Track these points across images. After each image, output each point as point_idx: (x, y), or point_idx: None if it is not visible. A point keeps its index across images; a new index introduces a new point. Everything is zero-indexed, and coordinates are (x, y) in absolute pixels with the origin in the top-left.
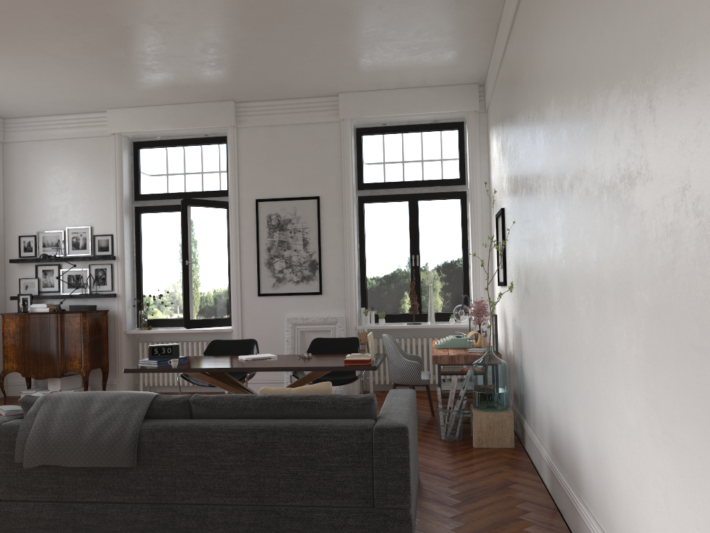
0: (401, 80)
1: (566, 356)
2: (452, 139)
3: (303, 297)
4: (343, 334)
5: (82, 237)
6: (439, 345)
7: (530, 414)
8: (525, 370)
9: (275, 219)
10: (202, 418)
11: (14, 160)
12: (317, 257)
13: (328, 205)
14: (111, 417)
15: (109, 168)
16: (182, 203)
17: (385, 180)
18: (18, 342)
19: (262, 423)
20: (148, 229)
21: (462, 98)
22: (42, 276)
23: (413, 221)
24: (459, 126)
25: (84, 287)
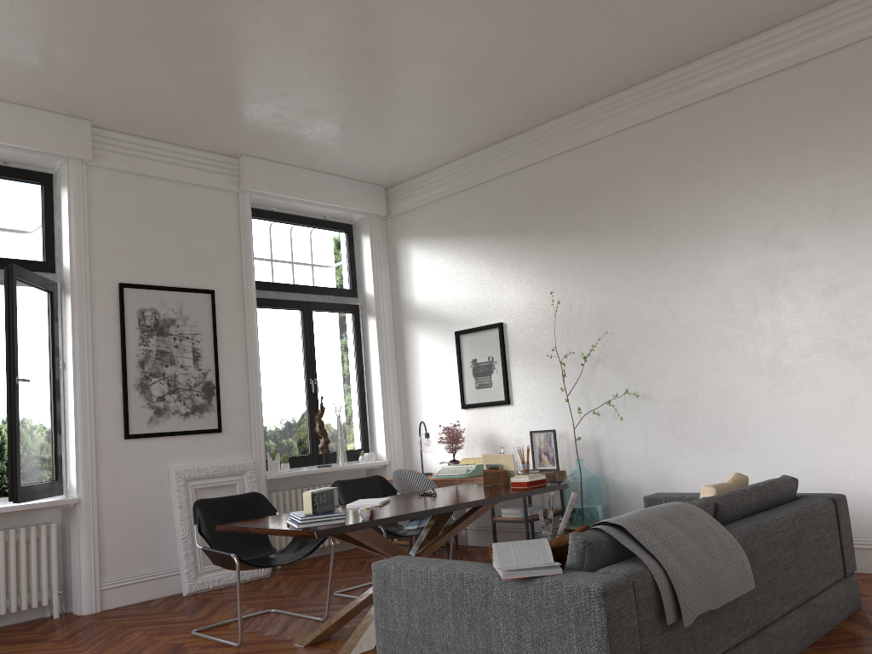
0: (332, 162)
1: (824, 431)
2: (341, 243)
3: (194, 437)
4: (256, 488)
5: None
6: (468, 474)
7: None
8: (621, 477)
9: (151, 317)
10: (723, 523)
11: None
12: (214, 378)
13: (225, 303)
14: (707, 533)
15: None
16: (7, 273)
17: (274, 279)
18: None
19: (787, 512)
20: None
21: (371, 199)
22: None
23: (309, 336)
24: (348, 229)
25: None
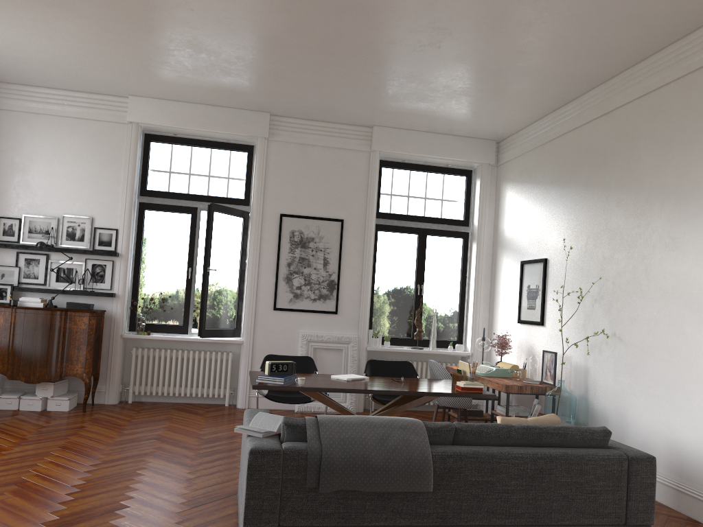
0: (439, 126)
1: None
2: (460, 184)
3: (318, 315)
4: (356, 354)
5: (80, 228)
6: (486, 374)
7: None
8: (597, 402)
9: (298, 236)
10: (466, 444)
11: (0, 130)
12: (336, 278)
13: (350, 228)
14: (399, 443)
15: (121, 158)
16: (209, 208)
17: (399, 212)
18: (5, 339)
19: (537, 451)
20: (152, 227)
21: (481, 151)
22: (25, 265)
23: (421, 253)
24: (468, 174)
25: (77, 283)
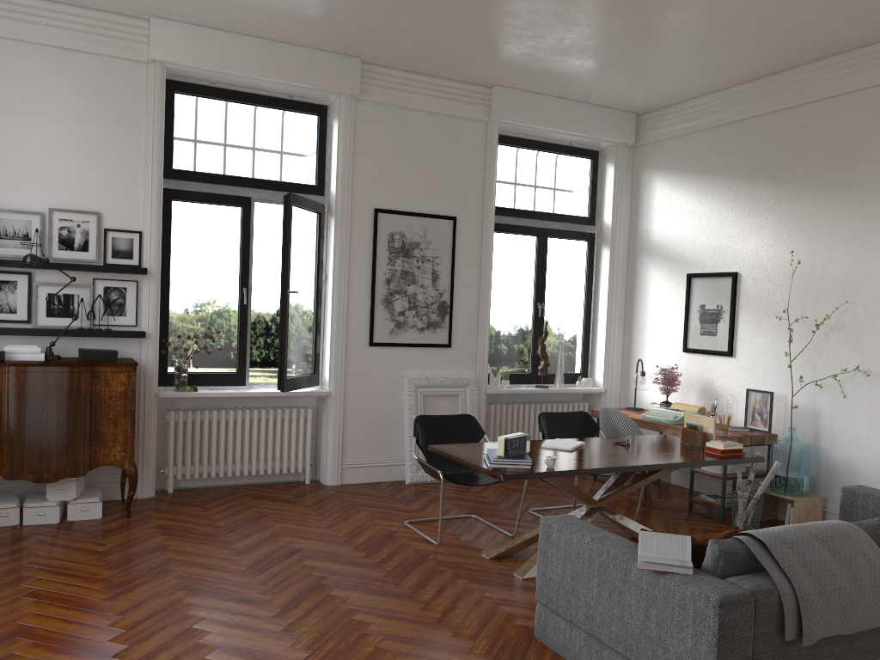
0: (582, 92)
1: None
2: (585, 170)
3: (426, 350)
4: (476, 400)
5: (81, 230)
6: (675, 421)
7: None
8: (836, 453)
9: (399, 240)
10: None
11: None
12: (448, 298)
13: (464, 230)
14: (860, 560)
15: (139, 118)
16: (285, 200)
17: (514, 205)
18: None
19: None
20: (185, 228)
21: (620, 127)
22: None
23: (541, 262)
24: (594, 156)
25: (83, 317)
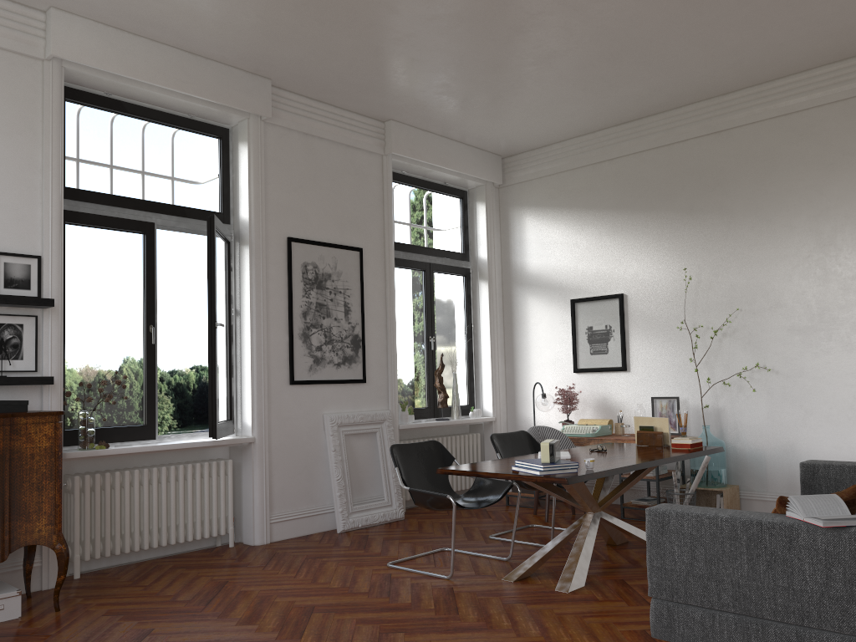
0: (467, 131)
1: None
2: (457, 208)
3: (343, 386)
4: (393, 436)
5: None
6: (595, 434)
7: (766, 482)
8: (742, 444)
9: (312, 271)
10: None
11: None
12: (360, 331)
13: (369, 261)
14: None
15: (34, 123)
16: (209, 223)
17: (403, 240)
18: None
19: None
20: (80, 256)
21: (491, 168)
22: None
23: (429, 296)
24: (464, 195)
25: None
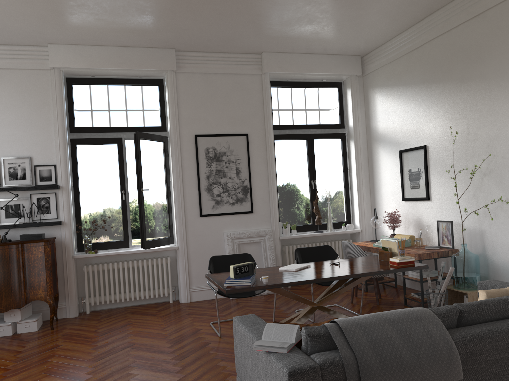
0: (317, 47)
1: None
2: (334, 95)
3: (237, 216)
4: (272, 244)
5: (21, 167)
6: None
7: None
8: (497, 258)
9: (212, 152)
10: (469, 324)
11: None
12: (248, 183)
13: (254, 141)
14: (423, 336)
15: (49, 101)
16: (135, 136)
17: (289, 122)
18: None
19: None
20: (85, 160)
21: (350, 65)
22: None
23: (311, 155)
24: (339, 85)
25: (26, 216)
